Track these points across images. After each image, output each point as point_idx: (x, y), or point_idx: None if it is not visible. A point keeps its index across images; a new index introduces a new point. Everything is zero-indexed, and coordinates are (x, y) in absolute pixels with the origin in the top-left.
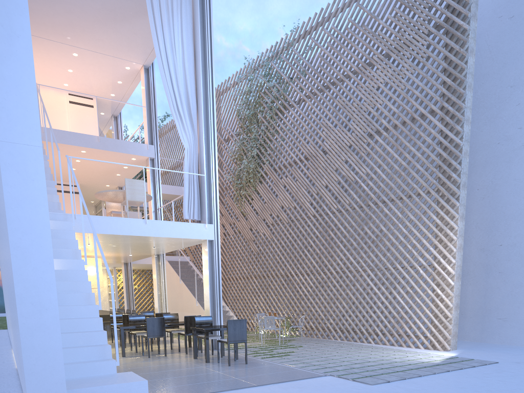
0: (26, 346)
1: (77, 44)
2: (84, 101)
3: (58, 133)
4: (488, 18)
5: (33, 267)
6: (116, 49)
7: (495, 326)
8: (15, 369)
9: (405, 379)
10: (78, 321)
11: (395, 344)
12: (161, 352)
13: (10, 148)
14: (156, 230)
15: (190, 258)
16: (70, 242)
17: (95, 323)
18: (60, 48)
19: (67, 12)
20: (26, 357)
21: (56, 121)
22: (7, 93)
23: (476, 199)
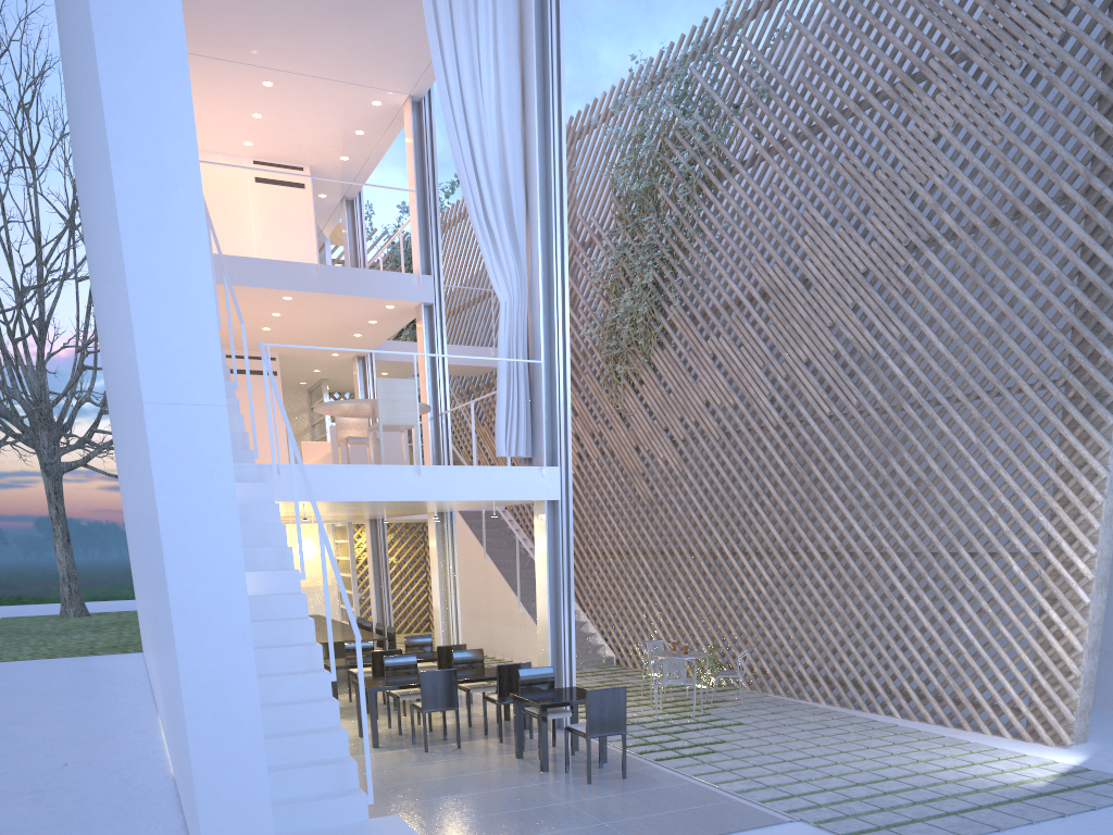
0: (204, 797)
1: (271, 63)
2: (286, 176)
3: (237, 265)
4: None
5: (214, 645)
6: (353, 68)
7: None
8: (171, 779)
9: None
10: (292, 709)
11: (947, 723)
12: (449, 736)
13: (167, 414)
14: (440, 486)
15: None
16: (271, 530)
17: (325, 711)
18: (236, 73)
19: (252, 0)
20: (206, 818)
21: (230, 225)
22: (158, 304)
23: None
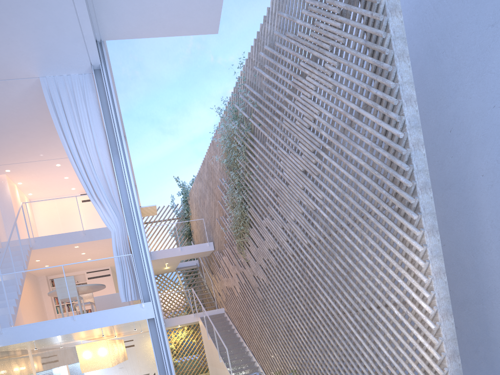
0: None
1: (51, 157)
2: None
3: (47, 239)
4: None
5: None
6: None
7: None
8: None
9: None
10: None
11: None
12: None
13: None
14: (86, 323)
15: (224, 309)
16: None
17: None
18: (43, 164)
19: (21, 136)
20: None
21: (73, 221)
22: None
23: (484, 188)
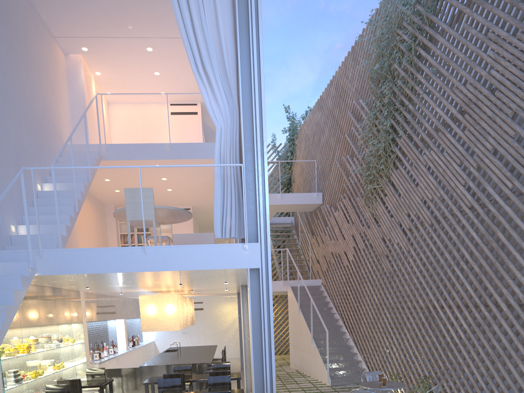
0: None
1: (142, 33)
2: (187, 109)
3: (123, 148)
4: None
5: None
6: None
7: None
8: None
9: None
10: None
11: None
12: None
13: None
14: (162, 260)
15: (321, 281)
16: (2, 293)
17: None
18: (130, 45)
19: None
20: None
21: (157, 138)
22: None
23: None
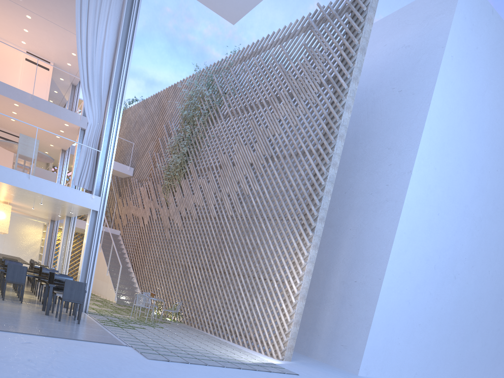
0: None
1: (28, 7)
2: (41, 62)
3: None
4: (386, 87)
5: None
6: (66, 23)
7: (338, 351)
8: None
9: (187, 364)
10: None
11: (245, 346)
12: (24, 300)
13: None
14: (39, 187)
15: (120, 232)
16: None
17: None
18: (13, 7)
19: None
20: None
21: (8, 73)
22: None
23: (348, 237)
